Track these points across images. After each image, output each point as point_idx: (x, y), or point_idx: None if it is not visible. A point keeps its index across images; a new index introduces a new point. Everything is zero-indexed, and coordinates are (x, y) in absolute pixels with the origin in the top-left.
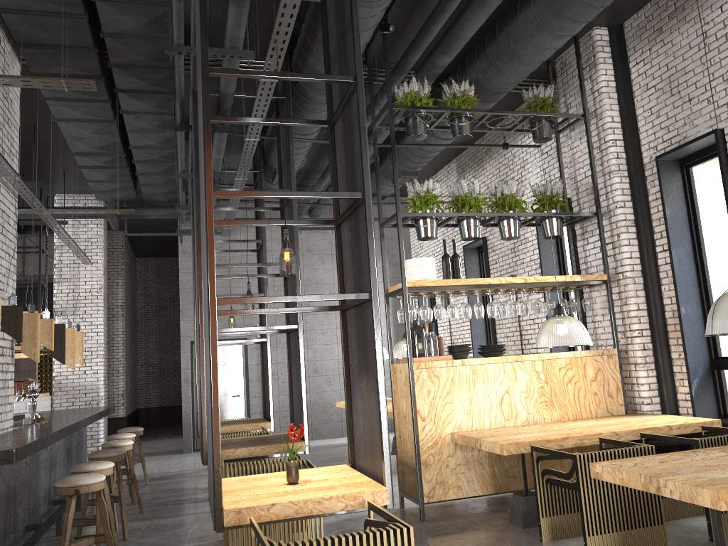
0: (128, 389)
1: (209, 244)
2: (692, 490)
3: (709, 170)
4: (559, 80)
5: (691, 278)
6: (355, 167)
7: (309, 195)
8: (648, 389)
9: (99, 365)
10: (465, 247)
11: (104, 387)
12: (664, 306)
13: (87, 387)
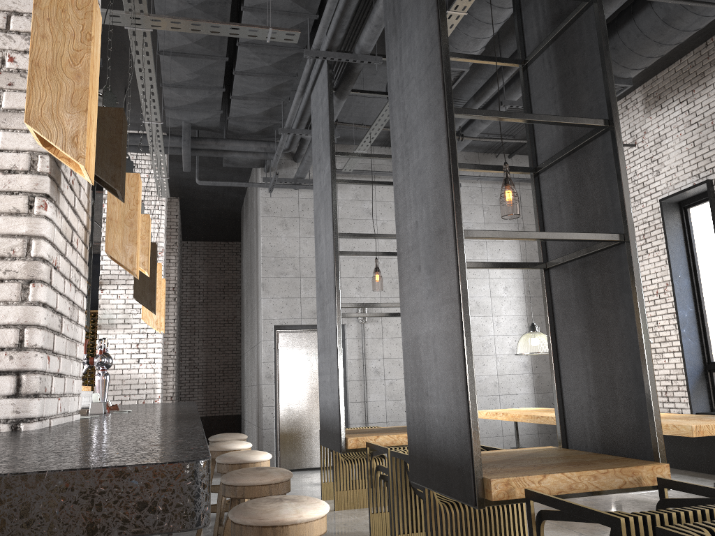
0: (176, 392)
1: None
2: None
3: None
4: None
5: None
6: None
7: None
8: None
9: (157, 353)
10: (664, 200)
11: (161, 382)
12: None
13: (140, 381)
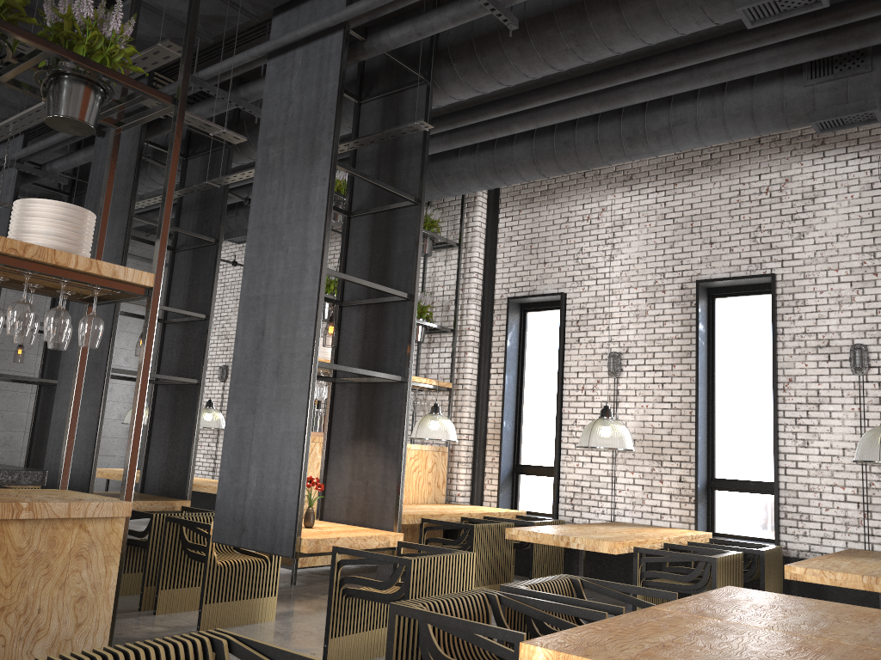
0: None
1: (319, 313)
2: (595, 543)
3: (541, 319)
4: (435, 203)
5: (513, 399)
6: (391, 268)
7: (380, 288)
8: (464, 484)
9: None
10: None
11: None
12: (487, 417)
13: None
